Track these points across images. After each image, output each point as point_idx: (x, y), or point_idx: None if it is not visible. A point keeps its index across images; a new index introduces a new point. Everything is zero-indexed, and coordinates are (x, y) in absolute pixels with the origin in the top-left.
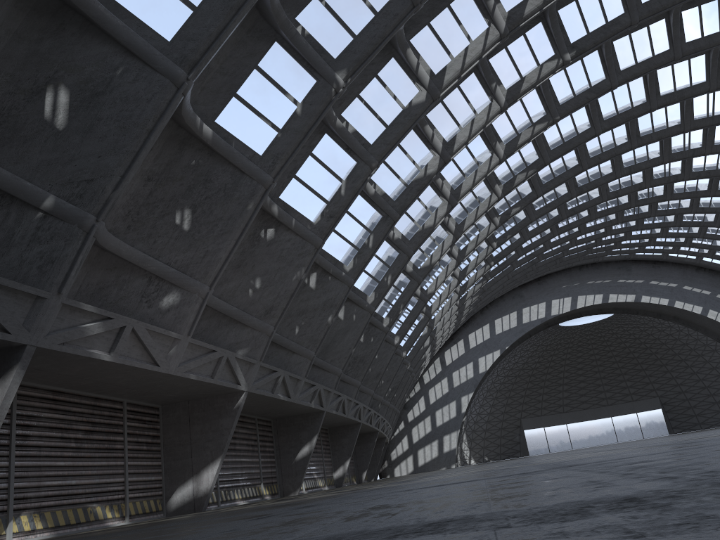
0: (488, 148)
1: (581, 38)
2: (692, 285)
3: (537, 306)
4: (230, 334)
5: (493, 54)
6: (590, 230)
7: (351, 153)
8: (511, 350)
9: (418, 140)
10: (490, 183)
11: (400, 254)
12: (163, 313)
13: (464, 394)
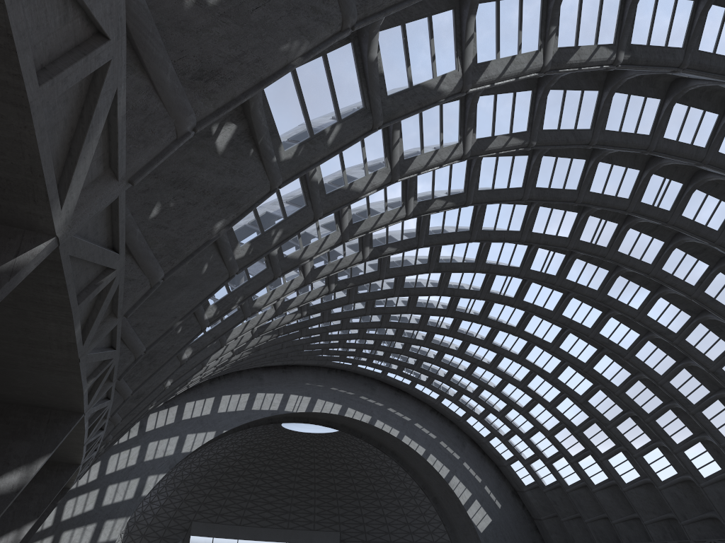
0: (459, 131)
1: (641, 45)
2: (423, 425)
3: (273, 396)
4: None
5: None
6: (390, 326)
7: None
8: (222, 437)
9: (450, 32)
10: (408, 192)
11: (307, 207)
12: None
13: (153, 473)
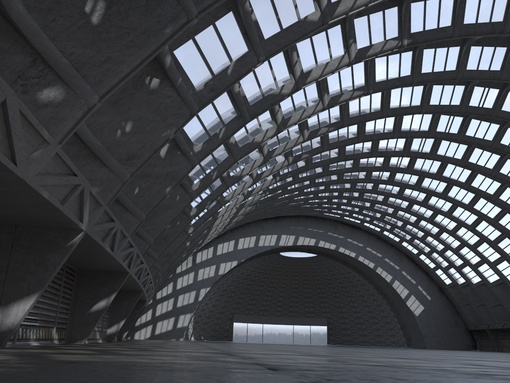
0: (318, 96)
1: (418, 32)
2: (372, 248)
3: (271, 236)
4: (86, 168)
5: (358, 16)
6: (331, 191)
7: (247, 40)
8: (243, 263)
9: (283, 62)
10: (302, 127)
11: (229, 156)
12: (38, 106)
13: (203, 287)
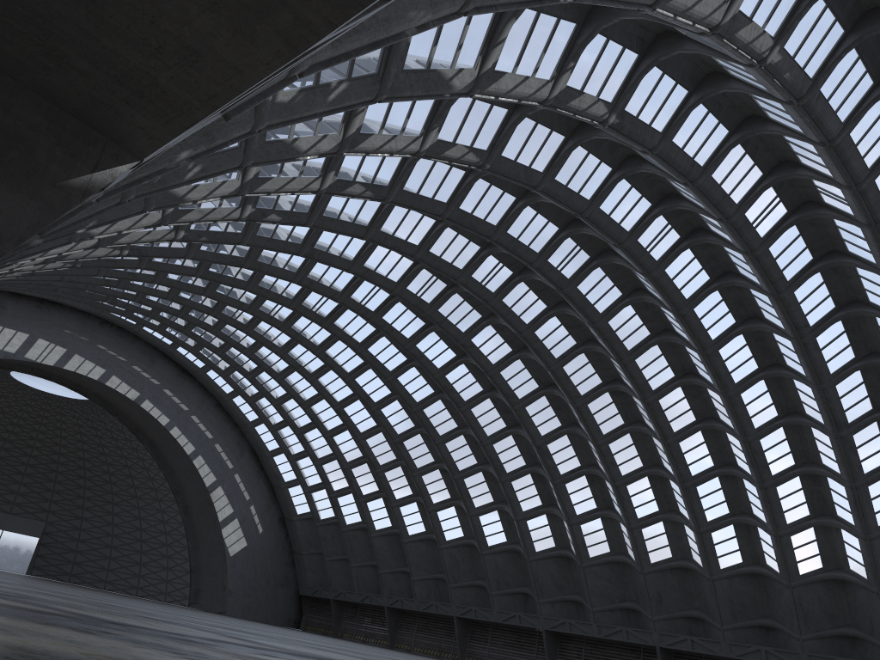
0: (425, 124)
1: (632, 115)
2: (201, 419)
3: (14, 334)
4: None
5: (600, 31)
6: (215, 297)
7: None
8: None
9: (485, 25)
10: (332, 164)
11: (239, 149)
12: None
13: None
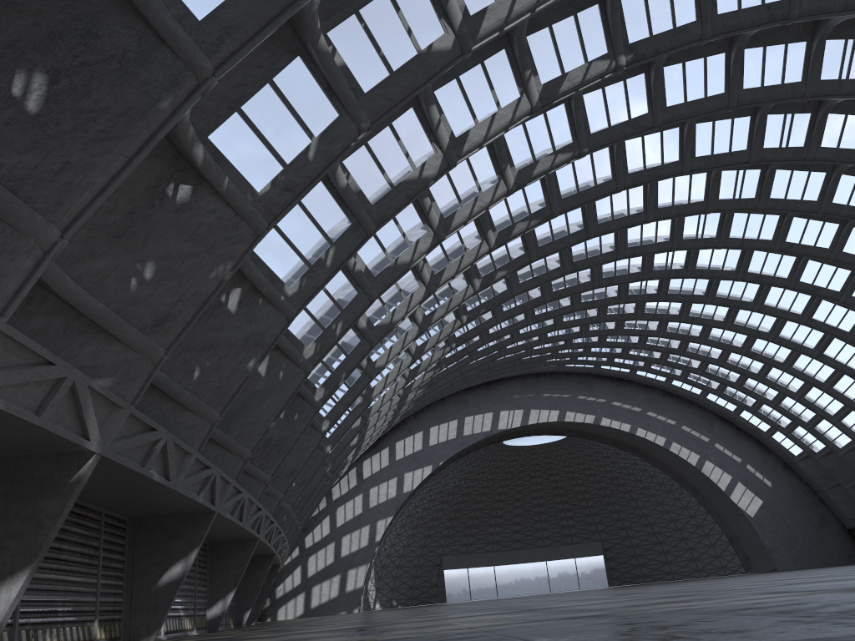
0: (495, 171)
1: (642, 40)
2: (657, 412)
3: (483, 417)
4: (86, 349)
5: (534, 31)
6: (566, 326)
7: (334, 98)
8: (444, 468)
9: (417, 125)
10: (483, 227)
11: (359, 294)
12: None
13: (381, 518)
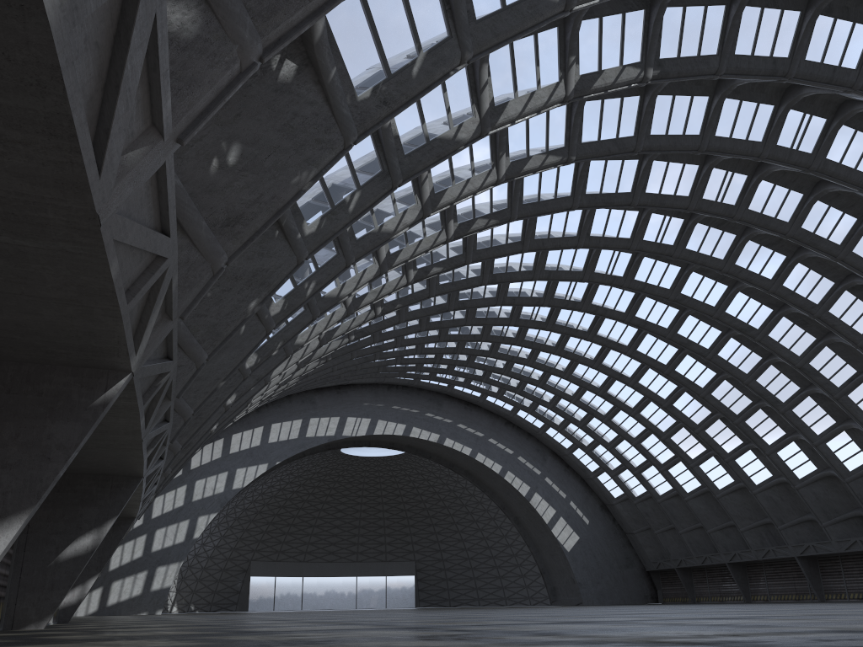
0: (491, 157)
1: (671, 58)
2: (498, 440)
3: (329, 420)
4: None
5: (586, 17)
6: (450, 339)
7: (448, 15)
8: (276, 468)
9: (464, 81)
10: (446, 215)
11: (338, 255)
12: None
13: (204, 514)
